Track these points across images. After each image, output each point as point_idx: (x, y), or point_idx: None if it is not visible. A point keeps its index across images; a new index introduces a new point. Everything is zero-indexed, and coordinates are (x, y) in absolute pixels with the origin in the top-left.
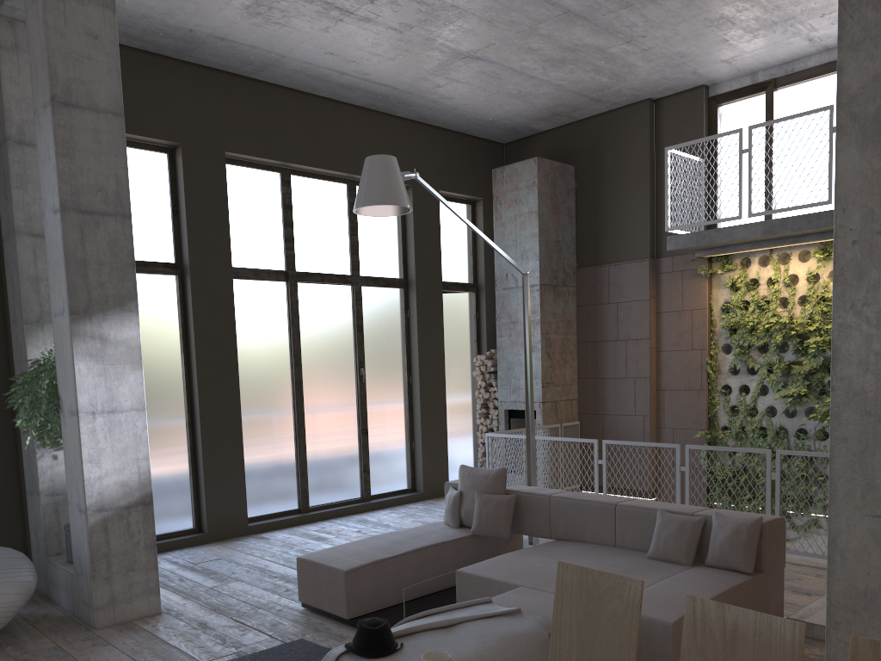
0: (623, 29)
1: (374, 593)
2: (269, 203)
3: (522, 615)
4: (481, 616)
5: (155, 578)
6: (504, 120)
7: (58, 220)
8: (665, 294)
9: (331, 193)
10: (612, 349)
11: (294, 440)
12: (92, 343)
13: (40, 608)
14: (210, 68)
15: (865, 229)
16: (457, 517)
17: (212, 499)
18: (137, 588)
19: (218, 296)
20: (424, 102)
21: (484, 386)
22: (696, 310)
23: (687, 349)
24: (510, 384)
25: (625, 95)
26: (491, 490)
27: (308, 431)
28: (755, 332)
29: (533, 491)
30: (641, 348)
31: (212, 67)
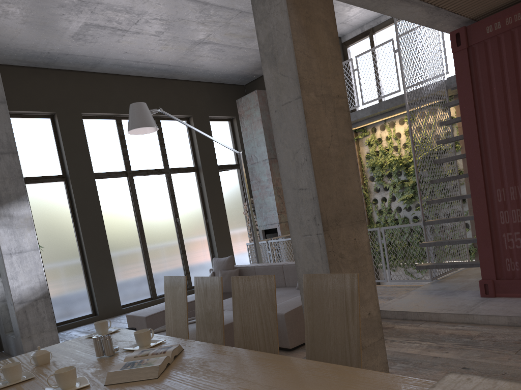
0: None
1: None
2: (111, 136)
3: None
4: (189, 322)
5: (56, 335)
6: (237, 72)
7: None
8: None
9: None
10: None
11: (143, 261)
12: (5, 219)
13: (3, 359)
14: (67, 70)
15: (278, 104)
16: None
17: (99, 297)
18: (46, 340)
19: (87, 189)
20: (189, 70)
21: None
22: None
23: None
24: (262, 215)
25: None
26: (227, 268)
27: (151, 255)
28: (384, 167)
29: (248, 266)
30: None
31: (67, 69)
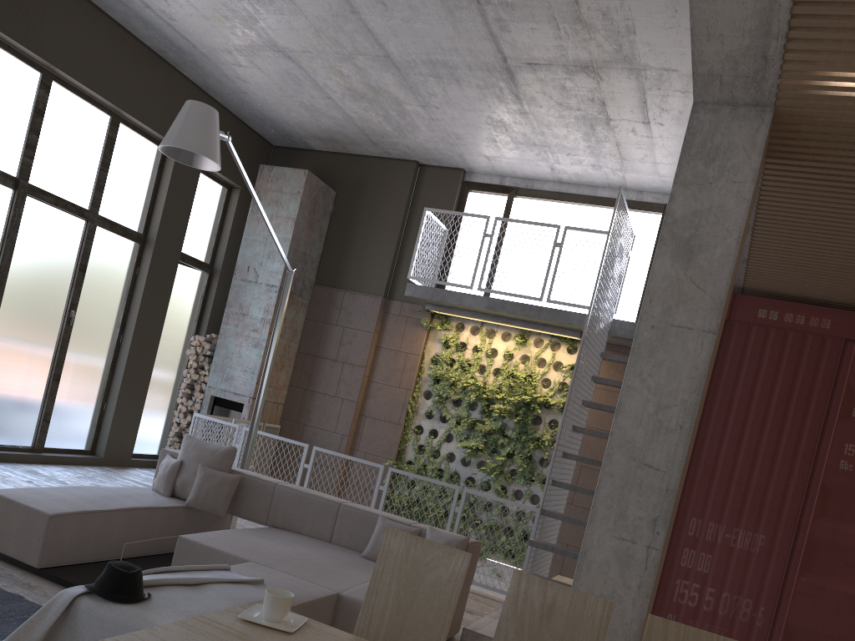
0: (424, 94)
1: (74, 545)
2: (19, 99)
3: (265, 586)
4: (227, 580)
5: None
6: (285, 124)
7: None
8: (388, 333)
9: (92, 118)
10: (329, 366)
11: None
12: None
13: None
14: None
15: (663, 320)
16: (171, 486)
17: None
18: None
19: None
20: (217, 73)
21: (196, 367)
22: (411, 354)
23: (395, 385)
24: (224, 372)
25: (399, 149)
26: (217, 466)
27: None
28: (454, 387)
29: (259, 476)
30: (356, 373)
31: None
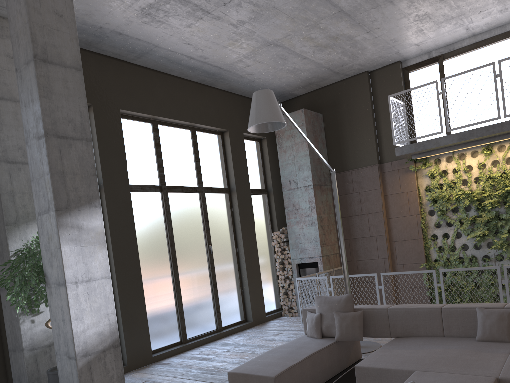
0: (368, 23)
1: None
2: (147, 142)
3: None
4: None
5: None
6: (279, 88)
7: (42, 143)
8: (389, 184)
9: (182, 135)
10: (358, 220)
11: (174, 295)
12: (72, 231)
13: None
14: (106, 56)
15: None
16: (319, 331)
17: (128, 341)
18: None
19: (122, 203)
20: (235, 78)
21: (280, 250)
22: (410, 191)
23: (407, 215)
24: (298, 247)
25: (353, 69)
26: (344, 309)
27: (181, 289)
28: (449, 201)
29: (373, 307)
30: (378, 217)
31: (107, 55)
